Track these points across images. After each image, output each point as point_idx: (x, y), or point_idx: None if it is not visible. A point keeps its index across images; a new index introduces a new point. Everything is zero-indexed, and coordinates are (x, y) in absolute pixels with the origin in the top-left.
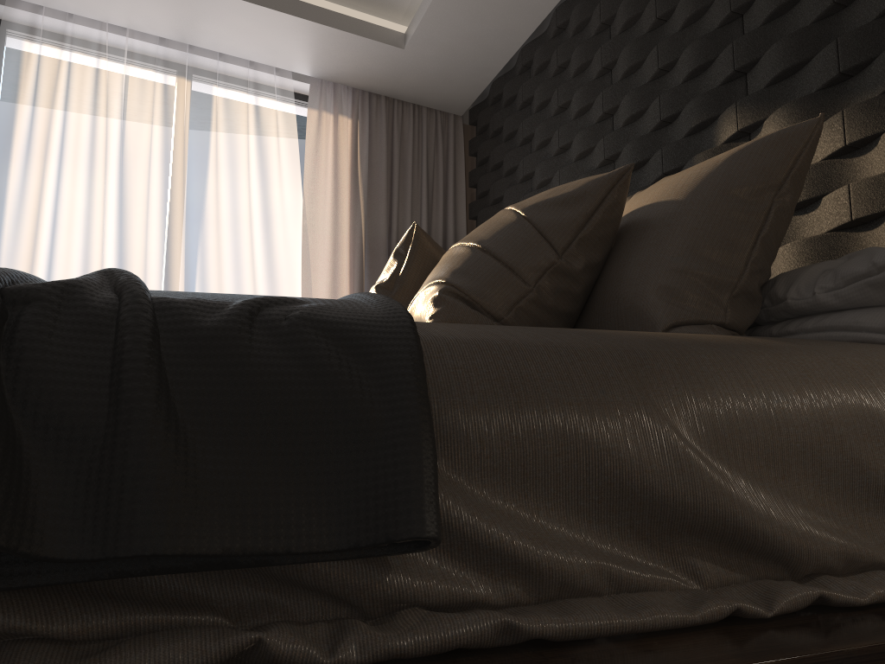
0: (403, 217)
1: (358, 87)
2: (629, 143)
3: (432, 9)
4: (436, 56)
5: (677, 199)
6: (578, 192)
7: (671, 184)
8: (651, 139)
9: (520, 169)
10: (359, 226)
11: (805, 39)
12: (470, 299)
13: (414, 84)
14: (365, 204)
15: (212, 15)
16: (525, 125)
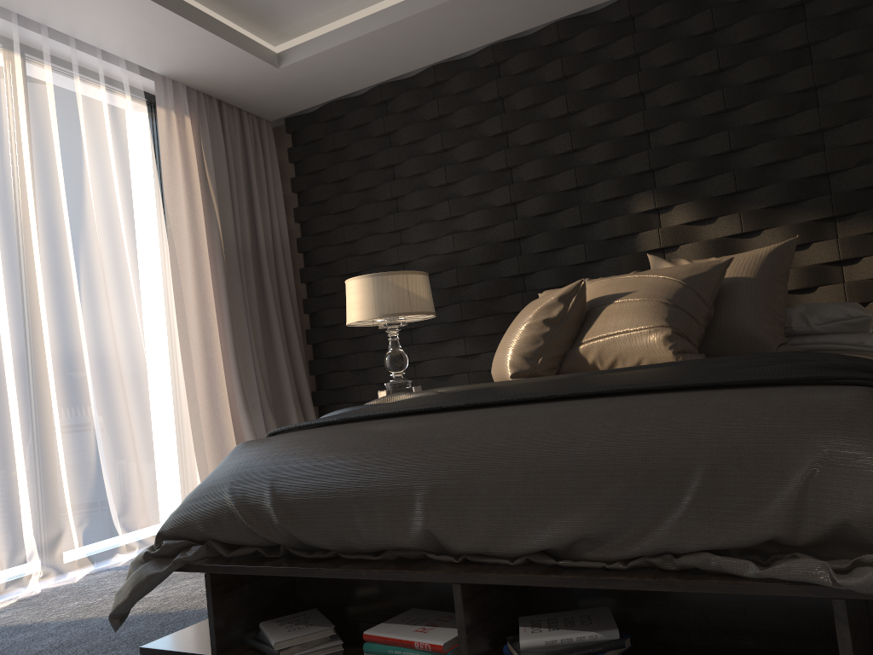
0: (239, 219)
1: (196, 88)
2: (542, 195)
3: (337, 48)
4: (301, 78)
5: (750, 277)
6: (711, 272)
7: (739, 267)
8: (563, 196)
9: (386, 190)
10: (217, 230)
11: (708, 164)
12: (684, 335)
13: (256, 93)
14: (218, 208)
15: (115, 11)
16: (390, 153)
